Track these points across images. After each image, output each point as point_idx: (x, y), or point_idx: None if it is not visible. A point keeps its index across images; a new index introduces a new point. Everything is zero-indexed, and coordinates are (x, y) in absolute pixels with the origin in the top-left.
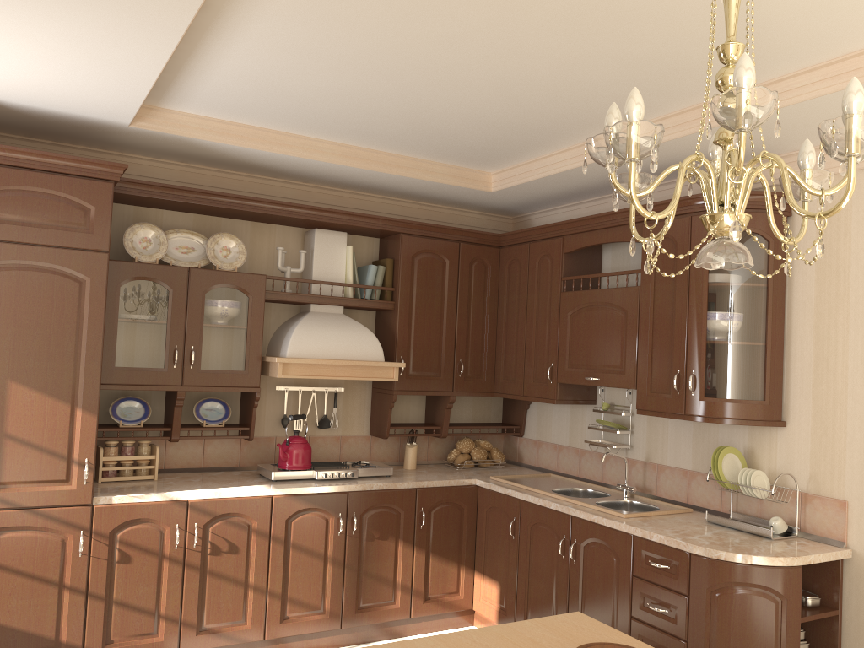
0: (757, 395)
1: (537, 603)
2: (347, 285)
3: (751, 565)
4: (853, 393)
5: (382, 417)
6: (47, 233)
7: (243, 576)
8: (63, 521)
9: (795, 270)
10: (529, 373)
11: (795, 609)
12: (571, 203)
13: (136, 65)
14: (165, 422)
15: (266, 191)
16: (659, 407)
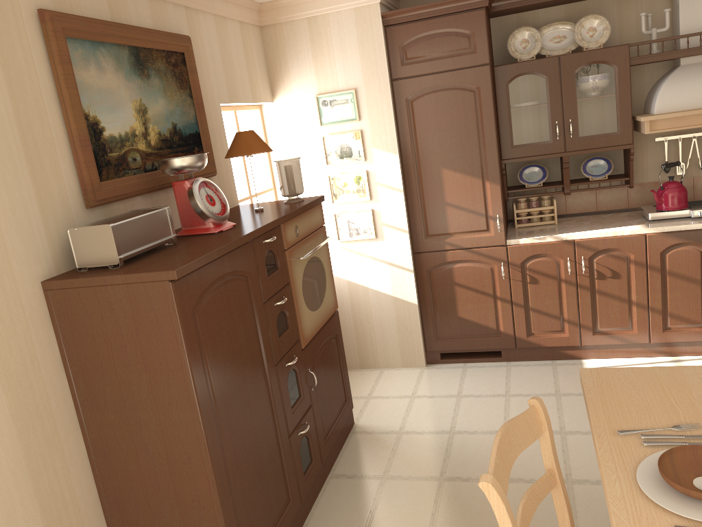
0: None
1: None
2: None
3: None
4: None
5: None
6: (446, 61)
7: (626, 295)
8: (489, 257)
9: None
10: None
11: None
12: None
13: None
14: (561, 179)
15: None
16: None
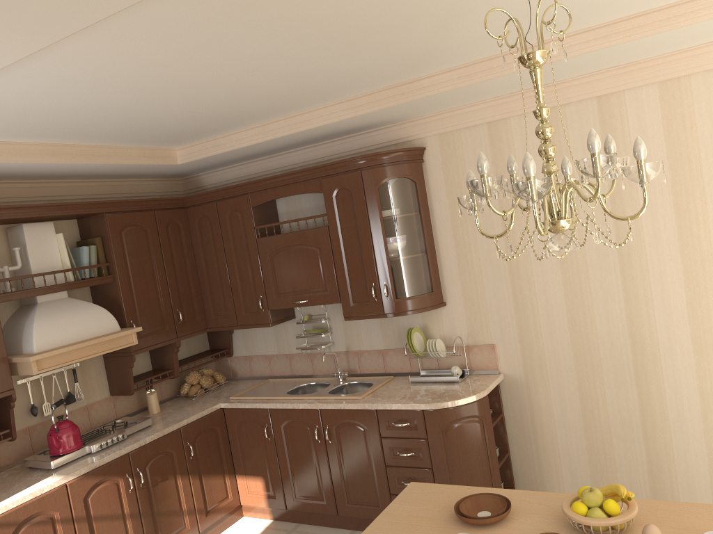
0: (428, 289)
1: (302, 481)
2: (68, 271)
3: (463, 405)
4: (486, 275)
5: (123, 377)
6: None
7: None
8: None
9: (433, 199)
10: (240, 307)
11: (489, 423)
12: (239, 163)
13: None
14: None
15: None
16: (363, 312)
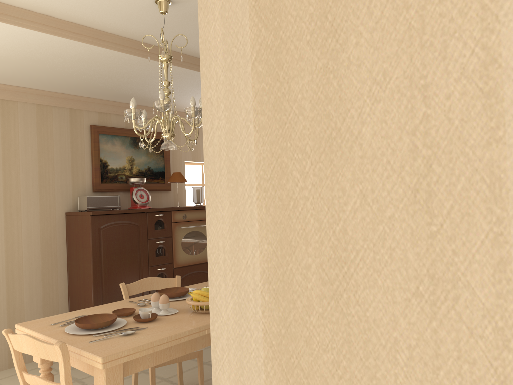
0: None
1: None
2: None
3: None
4: None
5: None
6: None
7: None
8: None
9: None
10: None
11: None
12: None
13: None
14: None
15: None
16: None
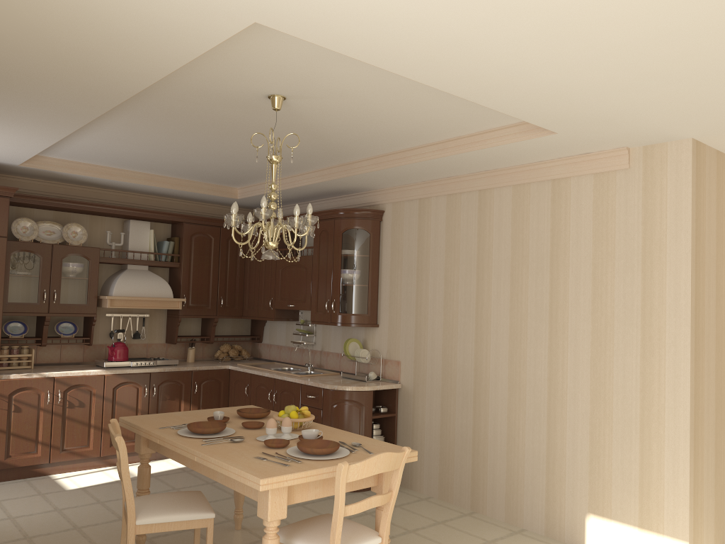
0: (364, 311)
1: None
2: (150, 253)
3: (348, 391)
4: (403, 309)
5: (173, 331)
6: None
7: (87, 420)
8: None
9: (383, 248)
10: (261, 304)
11: (369, 411)
12: (286, 205)
13: (32, 146)
14: (37, 335)
15: (99, 197)
16: (320, 319)
